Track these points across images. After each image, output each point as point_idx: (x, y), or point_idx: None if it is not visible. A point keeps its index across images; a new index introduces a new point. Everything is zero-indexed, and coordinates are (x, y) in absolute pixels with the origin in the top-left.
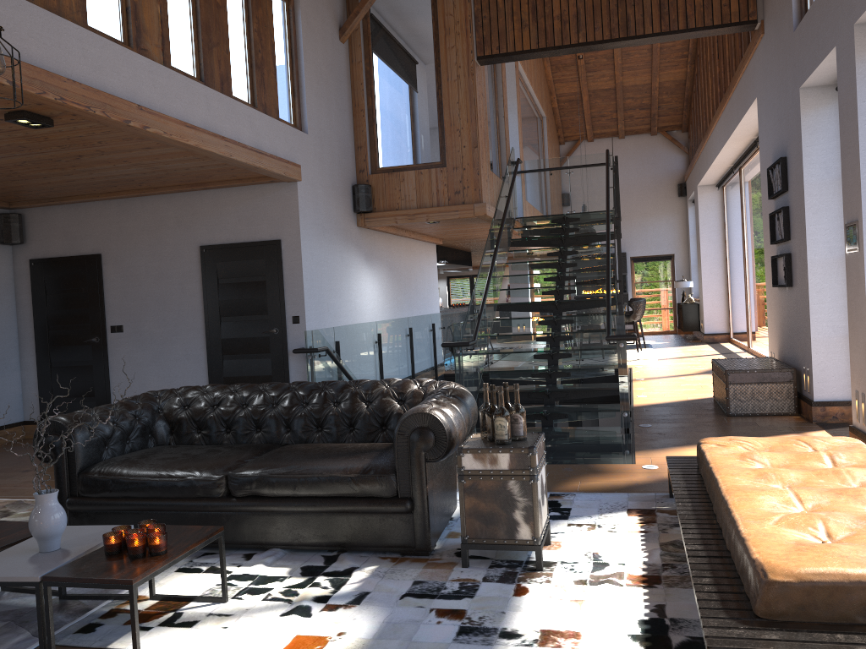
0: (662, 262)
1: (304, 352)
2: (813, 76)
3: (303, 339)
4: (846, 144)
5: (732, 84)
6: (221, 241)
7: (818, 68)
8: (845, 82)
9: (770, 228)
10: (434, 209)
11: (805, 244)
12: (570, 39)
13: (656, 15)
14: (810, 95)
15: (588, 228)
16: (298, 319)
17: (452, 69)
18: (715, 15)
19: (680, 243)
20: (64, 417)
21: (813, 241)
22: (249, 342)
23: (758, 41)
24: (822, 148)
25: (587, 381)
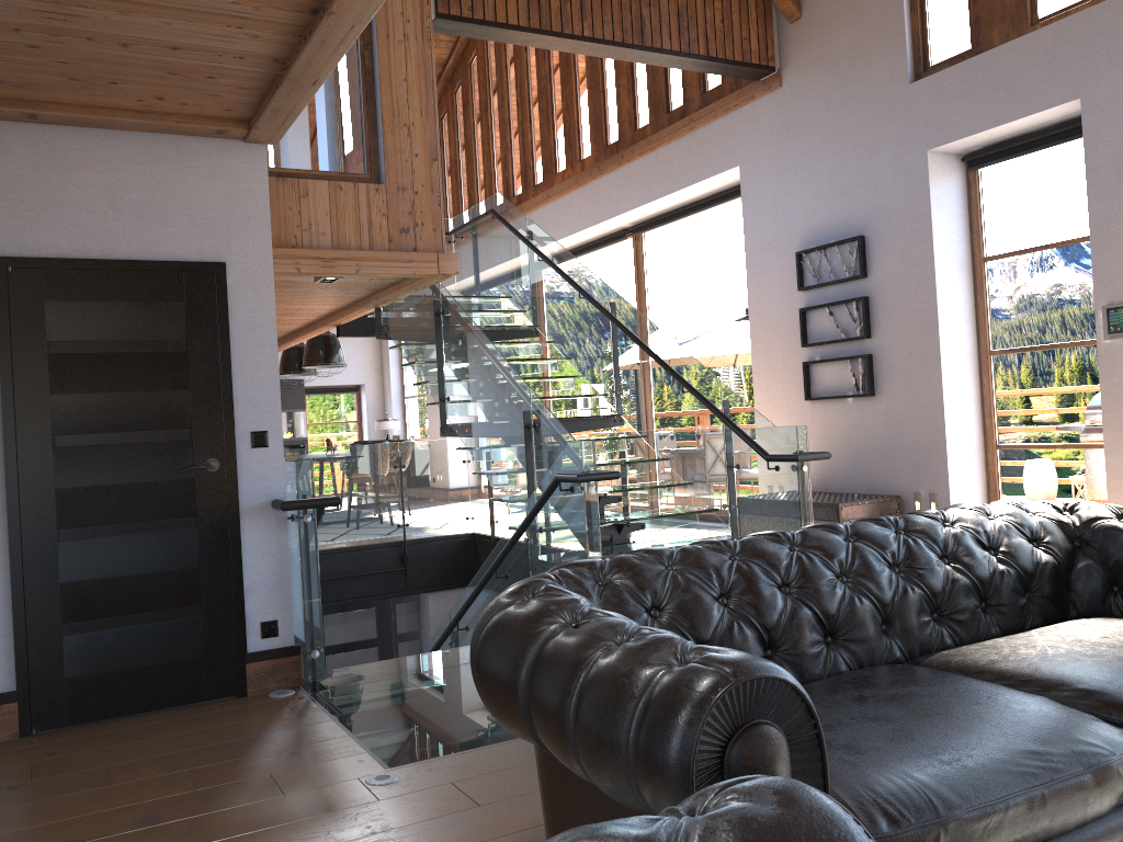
0: (345, 395)
1: (307, 507)
2: (972, 137)
3: (276, 481)
4: (1114, 212)
5: (637, 151)
6: (58, 251)
7: (1002, 125)
8: (1113, 140)
9: (801, 326)
10: (370, 253)
11: (934, 340)
12: (571, 27)
13: (675, 27)
14: (936, 161)
15: (482, 320)
16: (267, 437)
17: (397, 22)
18: (736, 48)
19: (372, 370)
20: (766, 661)
21: (944, 336)
22: (140, 494)
23: (761, 95)
24: (947, 226)
25: (413, 557)
